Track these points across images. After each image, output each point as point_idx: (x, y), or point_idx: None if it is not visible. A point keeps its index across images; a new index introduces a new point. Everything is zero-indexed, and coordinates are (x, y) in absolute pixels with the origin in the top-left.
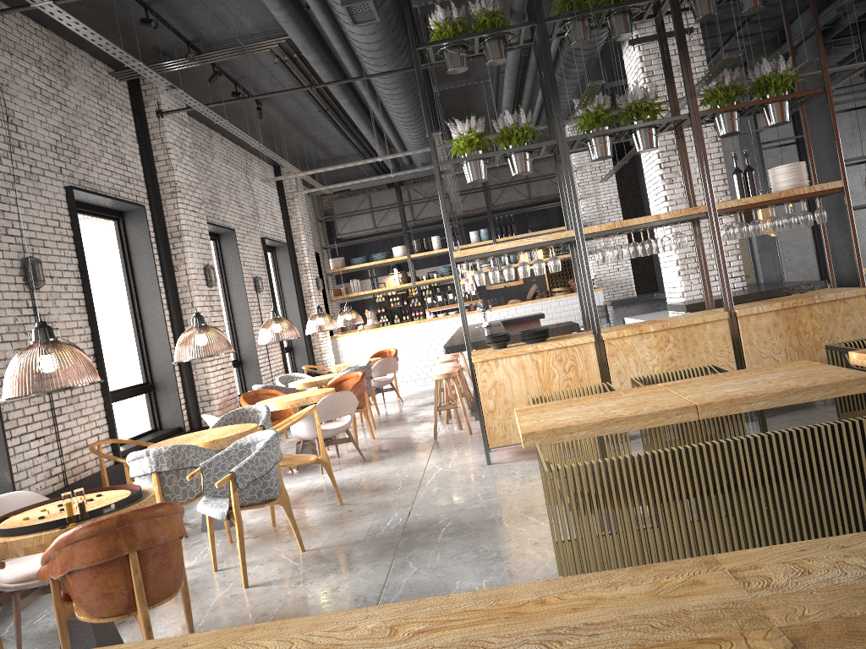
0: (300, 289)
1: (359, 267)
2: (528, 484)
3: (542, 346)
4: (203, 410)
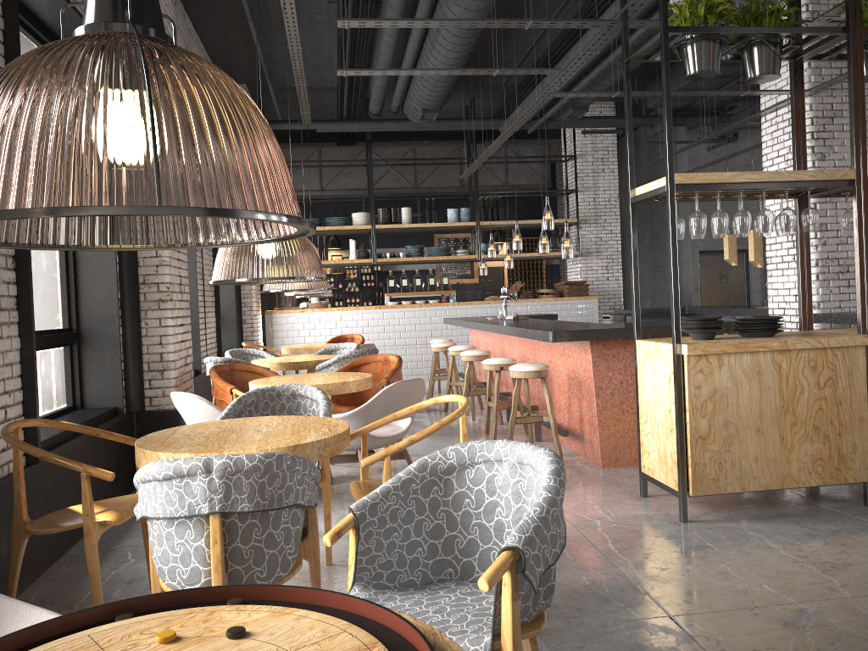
0: None
1: None
2: (844, 575)
3: (794, 342)
4: (149, 384)
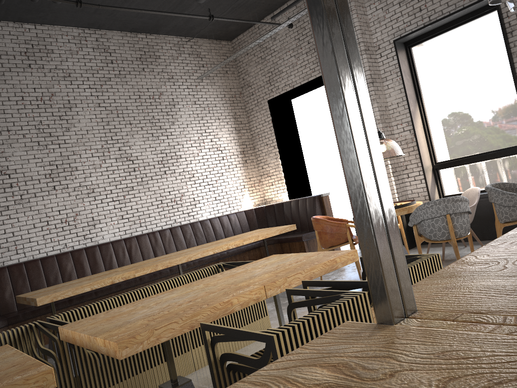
0: None
1: None
2: None
3: None
4: None
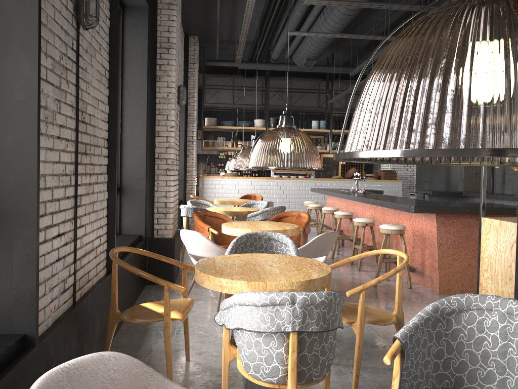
0: (186, 134)
1: (228, 128)
2: None
3: None
4: (157, 221)
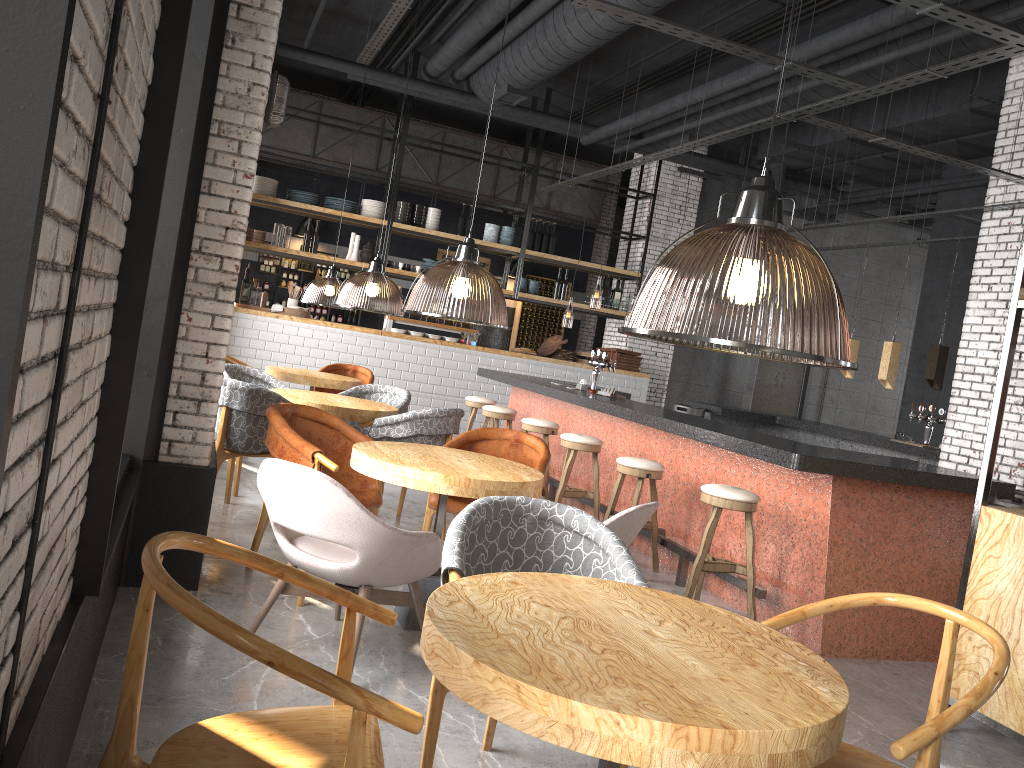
0: None
1: (304, 209)
2: None
3: None
4: (174, 419)
